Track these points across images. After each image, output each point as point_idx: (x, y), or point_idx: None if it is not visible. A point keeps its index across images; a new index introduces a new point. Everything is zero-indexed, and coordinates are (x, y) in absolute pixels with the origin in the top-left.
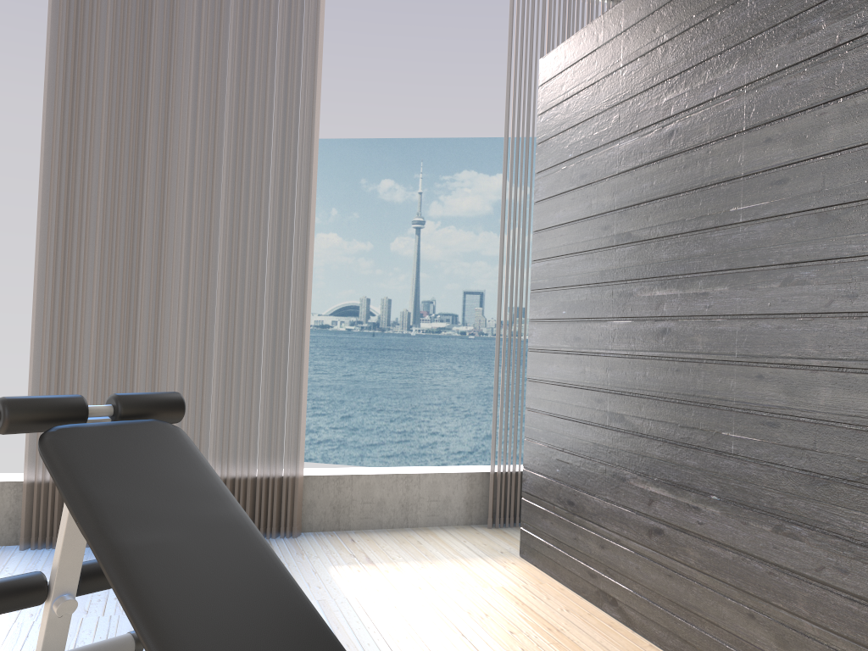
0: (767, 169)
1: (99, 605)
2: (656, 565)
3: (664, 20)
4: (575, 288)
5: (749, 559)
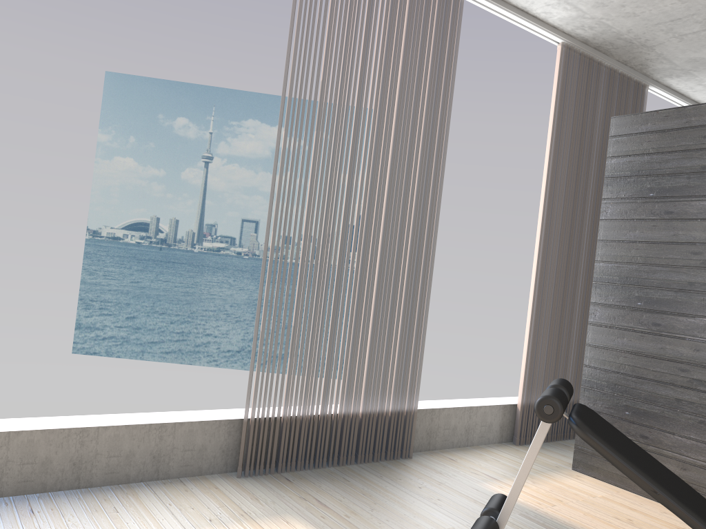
0: None
1: (387, 527)
2: None
3: None
4: (655, 289)
5: None
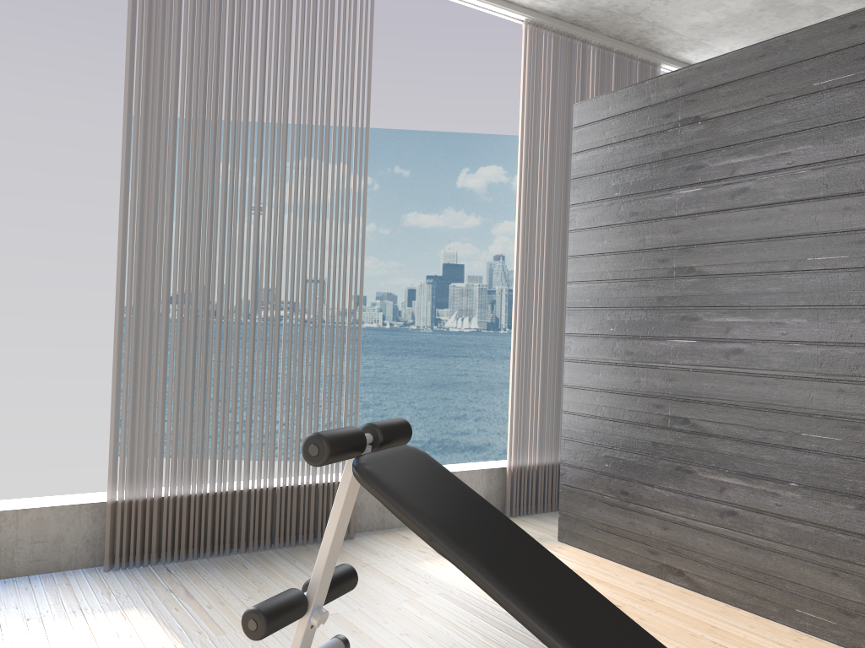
0: (846, 230)
1: None
2: (729, 540)
3: (730, 95)
4: (626, 309)
5: (832, 531)
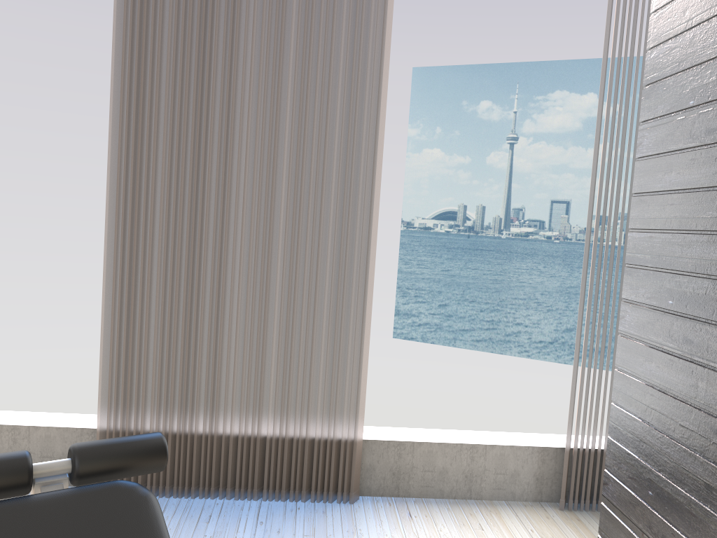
0: None
1: None
2: None
3: None
4: (689, 276)
5: None
